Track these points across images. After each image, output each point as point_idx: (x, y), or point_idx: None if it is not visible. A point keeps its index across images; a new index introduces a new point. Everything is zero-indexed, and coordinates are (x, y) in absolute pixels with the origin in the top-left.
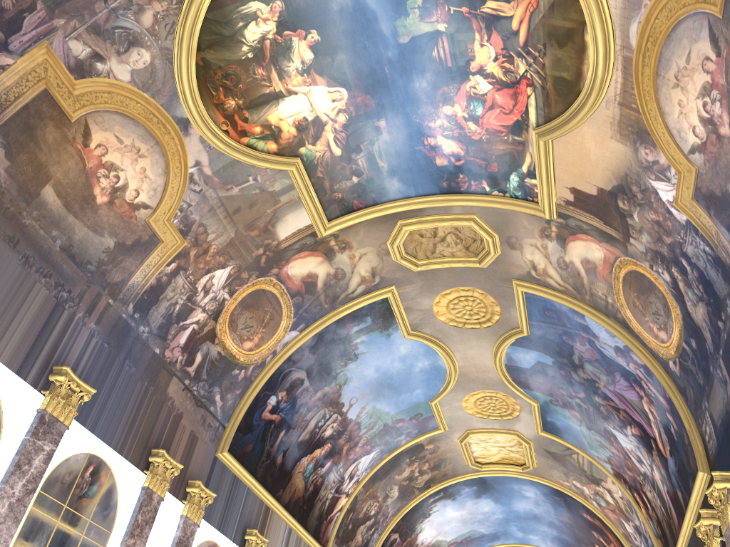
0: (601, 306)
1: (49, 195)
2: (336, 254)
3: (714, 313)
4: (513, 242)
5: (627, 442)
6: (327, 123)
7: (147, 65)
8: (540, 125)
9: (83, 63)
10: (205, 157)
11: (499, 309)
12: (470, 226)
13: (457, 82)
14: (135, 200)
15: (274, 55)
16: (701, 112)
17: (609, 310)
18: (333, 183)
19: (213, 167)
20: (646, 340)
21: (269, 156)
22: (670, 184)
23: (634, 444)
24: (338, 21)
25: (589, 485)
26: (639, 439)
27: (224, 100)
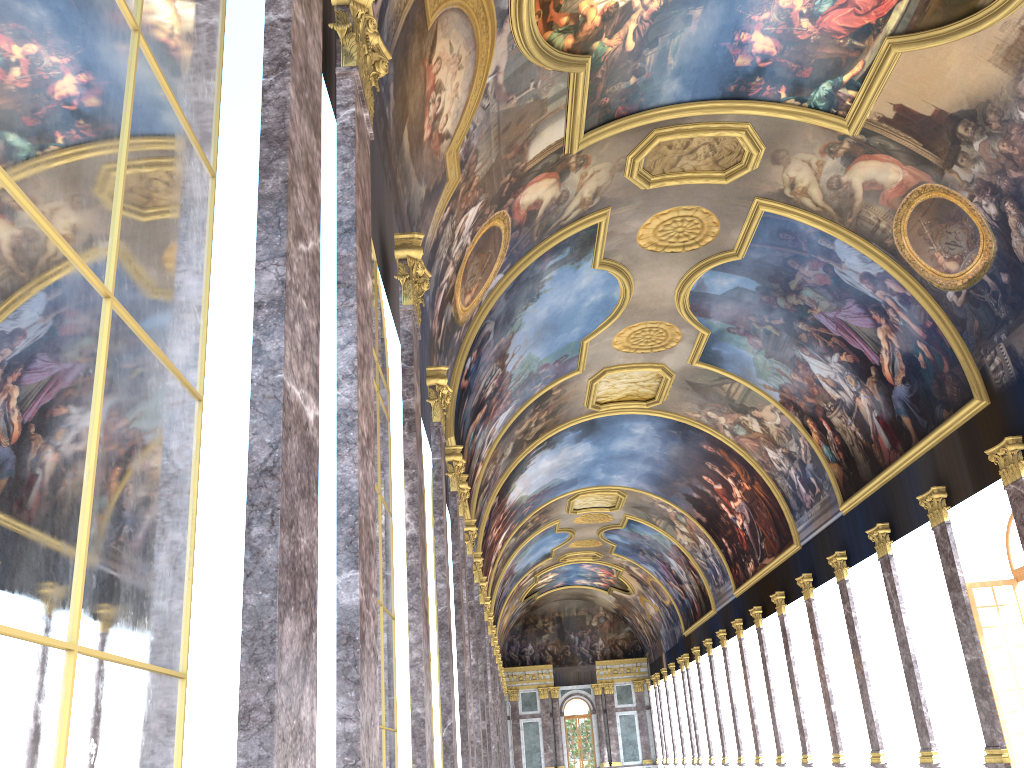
0: (865, 231)
1: (405, 139)
2: (569, 174)
3: None
4: (780, 157)
5: (825, 369)
6: (636, 11)
7: None
8: (897, 33)
9: None
10: (504, 61)
11: (717, 230)
12: (735, 137)
13: None
14: (443, 129)
15: None
16: None
17: (875, 236)
18: (607, 86)
19: (506, 74)
20: (918, 268)
21: (565, 55)
22: None
23: (835, 371)
24: None
25: (730, 415)
26: (848, 366)
27: None
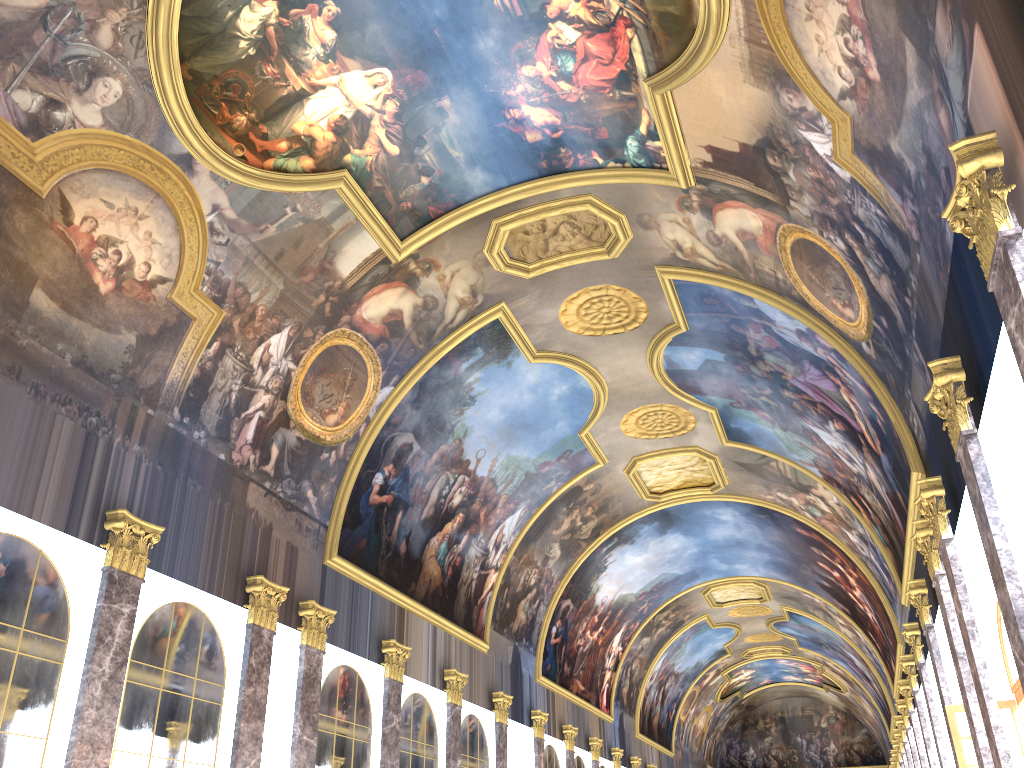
0: (771, 284)
1: (41, 300)
2: (420, 279)
3: (900, 288)
4: (646, 221)
5: (832, 440)
6: (373, 117)
7: (120, 98)
8: (652, 74)
9: (38, 117)
10: (223, 197)
11: (645, 305)
12: (588, 210)
13: (534, 34)
14: (148, 276)
15: (284, 44)
16: (844, 50)
17: (782, 288)
18: (397, 191)
19: (237, 208)
20: (831, 319)
21: (306, 176)
22: (824, 136)
23: (840, 442)
24: None
25: (797, 495)
26: (844, 435)
27: (230, 117)
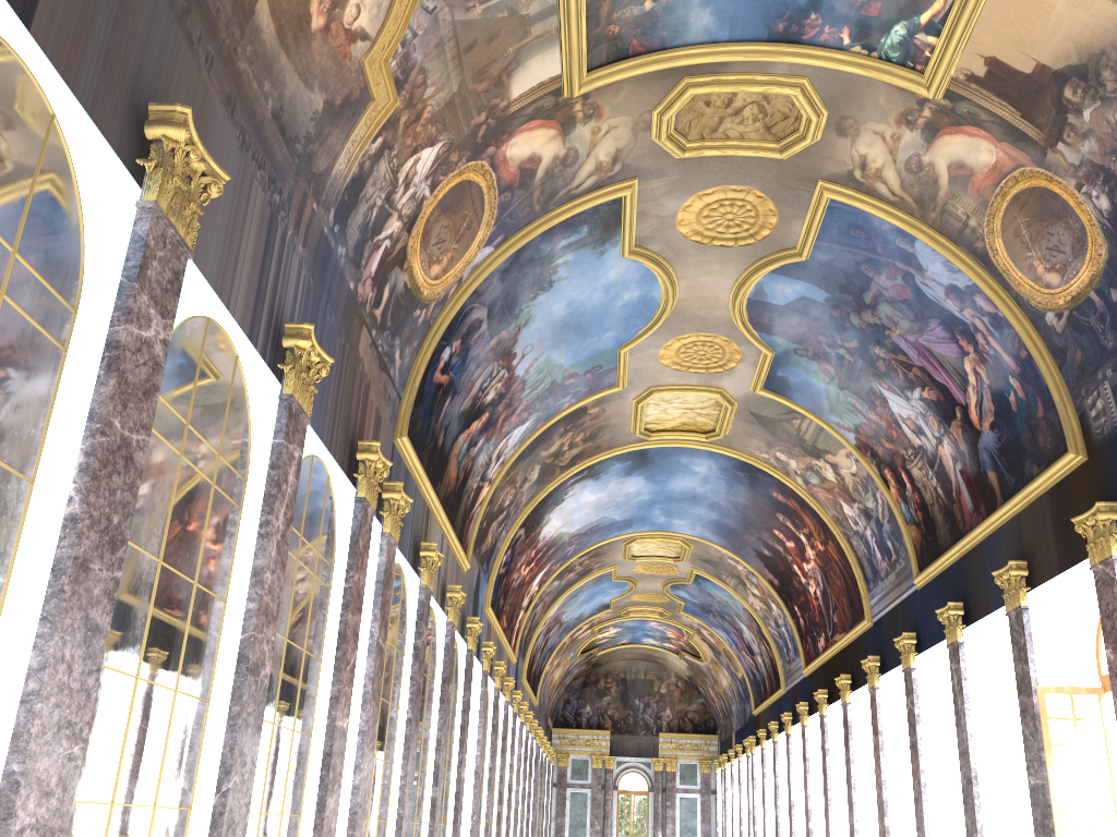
0: (951, 230)
1: (263, 14)
2: (576, 126)
3: None
4: (847, 126)
5: (905, 408)
6: None
7: None
8: None
9: None
10: None
11: (775, 221)
12: (789, 96)
13: None
14: (354, 24)
15: None
16: None
17: (964, 237)
18: (614, 8)
19: None
20: (1014, 281)
21: None
22: None
23: (917, 411)
24: None
25: (801, 458)
26: (931, 405)
27: None
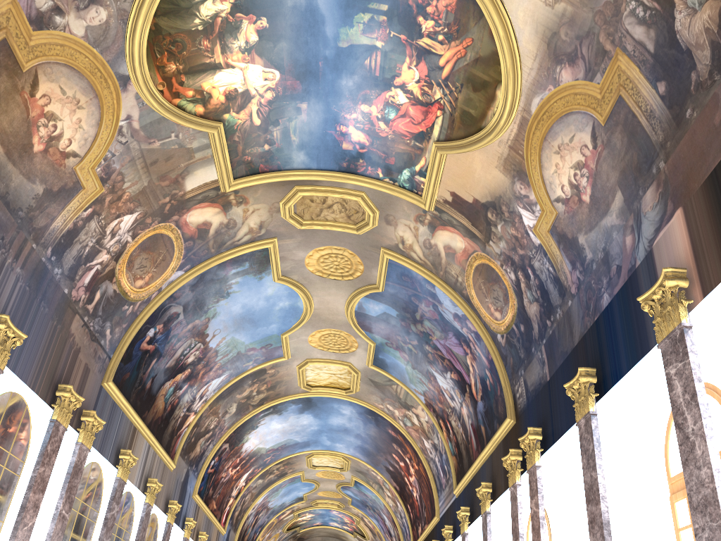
0: (451, 282)
1: None
2: (232, 207)
3: (545, 313)
4: (390, 219)
5: (444, 383)
6: (255, 97)
7: (102, 23)
8: (440, 140)
9: (43, 15)
10: (137, 112)
11: (362, 268)
12: (357, 201)
13: (379, 89)
14: (67, 149)
15: (223, 31)
16: (571, 178)
17: (457, 286)
18: (246, 147)
19: (142, 122)
20: (482, 314)
21: (195, 118)
22: (533, 215)
23: (450, 385)
24: (289, 15)
25: (400, 409)
26: (455, 382)
27: (166, 63)
